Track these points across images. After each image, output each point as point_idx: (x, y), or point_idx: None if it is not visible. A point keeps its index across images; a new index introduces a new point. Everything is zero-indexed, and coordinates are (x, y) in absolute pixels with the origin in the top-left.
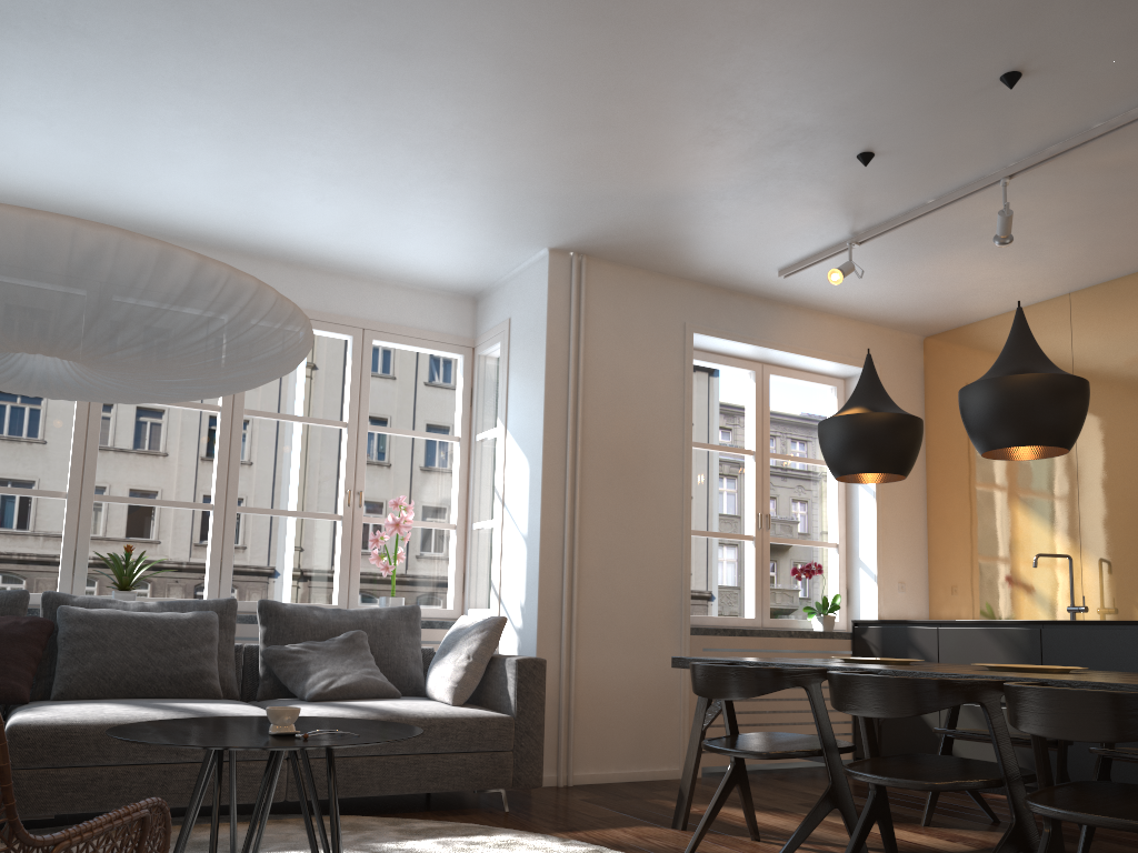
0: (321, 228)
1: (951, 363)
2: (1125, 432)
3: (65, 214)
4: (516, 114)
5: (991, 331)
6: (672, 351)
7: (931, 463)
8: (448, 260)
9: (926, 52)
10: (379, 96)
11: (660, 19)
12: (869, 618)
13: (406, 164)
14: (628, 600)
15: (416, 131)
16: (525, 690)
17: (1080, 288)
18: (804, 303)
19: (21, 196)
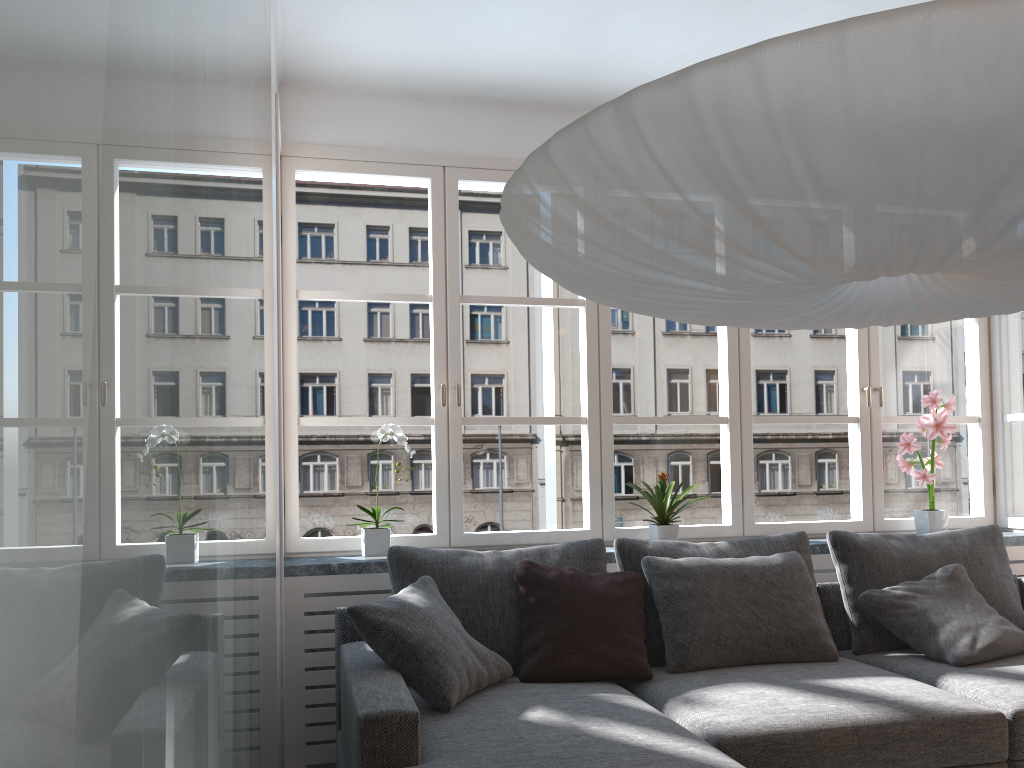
0: None
1: None
2: None
3: (553, 103)
4: None
5: None
6: None
7: None
8: None
9: None
10: None
11: None
12: None
13: None
14: None
15: None
16: None
17: None
18: None
19: (518, 87)
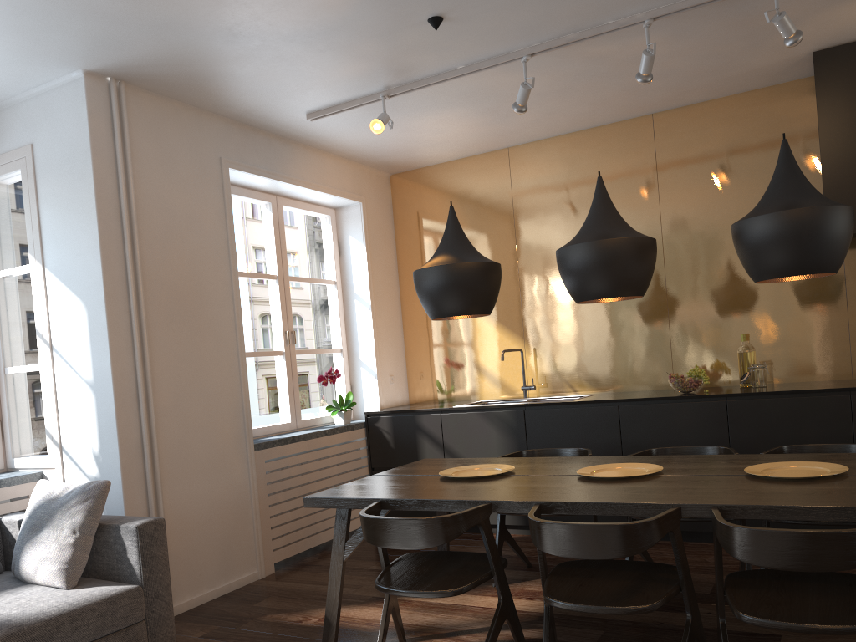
0: None
1: (416, 198)
2: (553, 256)
3: None
4: None
5: (447, 173)
6: (213, 186)
7: (404, 278)
8: None
9: None
10: None
11: None
12: (372, 407)
13: None
14: (201, 430)
15: None
16: (149, 555)
17: (517, 144)
18: (313, 143)
19: None
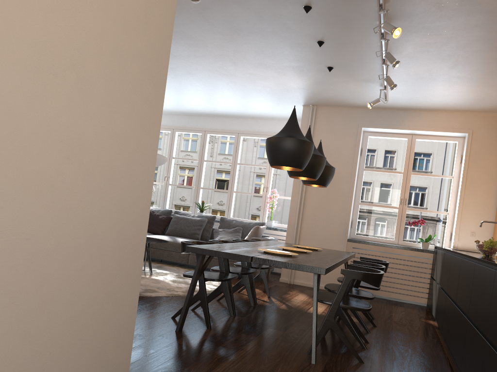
0: (244, 109)
1: None
2: None
3: (197, 114)
4: (232, 79)
5: None
6: (352, 135)
7: None
8: (285, 111)
9: (286, 44)
10: (203, 82)
11: (219, 56)
12: (452, 246)
13: (233, 93)
14: (322, 226)
15: (222, 86)
16: None
17: None
18: (420, 108)
19: (186, 112)
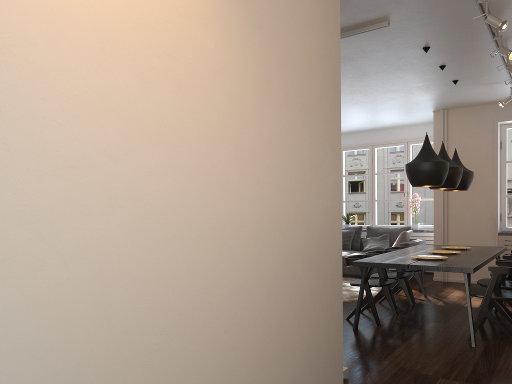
0: (375, 123)
1: None
2: None
3: None
4: (362, 105)
5: None
6: (488, 132)
7: None
8: (416, 119)
9: (410, 73)
10: None
11: (350, 92)
12: None
13: (364, 114)
14: (469, 223)
15: (353, 111)
16: None
17: None
18: None
19: None
